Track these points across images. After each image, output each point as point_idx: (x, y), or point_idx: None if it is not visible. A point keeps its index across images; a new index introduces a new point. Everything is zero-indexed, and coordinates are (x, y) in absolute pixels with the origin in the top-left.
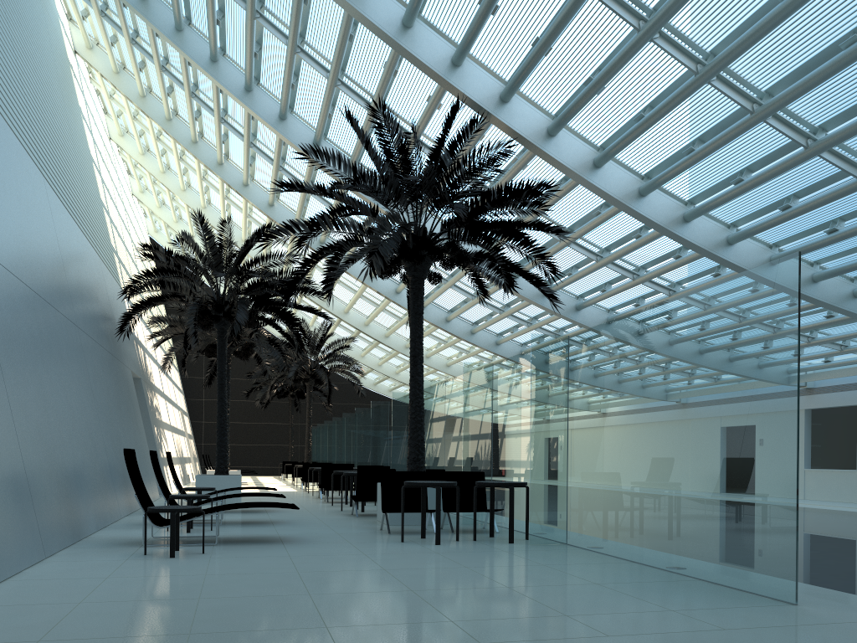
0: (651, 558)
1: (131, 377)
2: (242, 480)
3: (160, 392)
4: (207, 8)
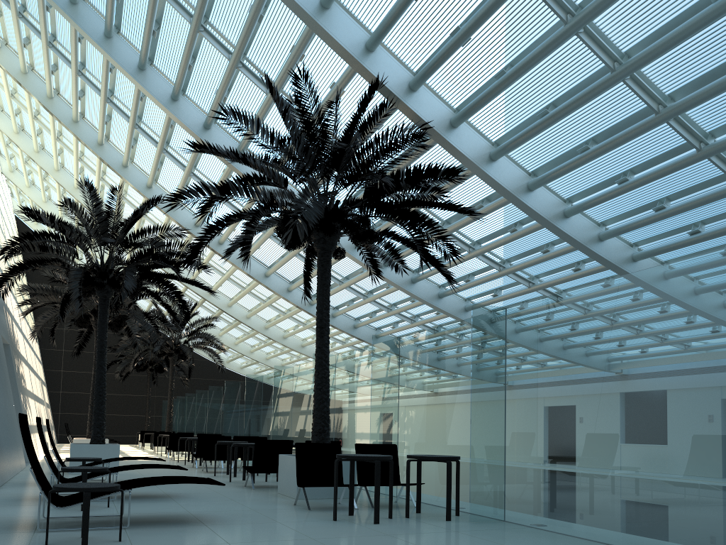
0: (634, 541)
1: (1, 341)
2: None
3: (24, 360)
4: None
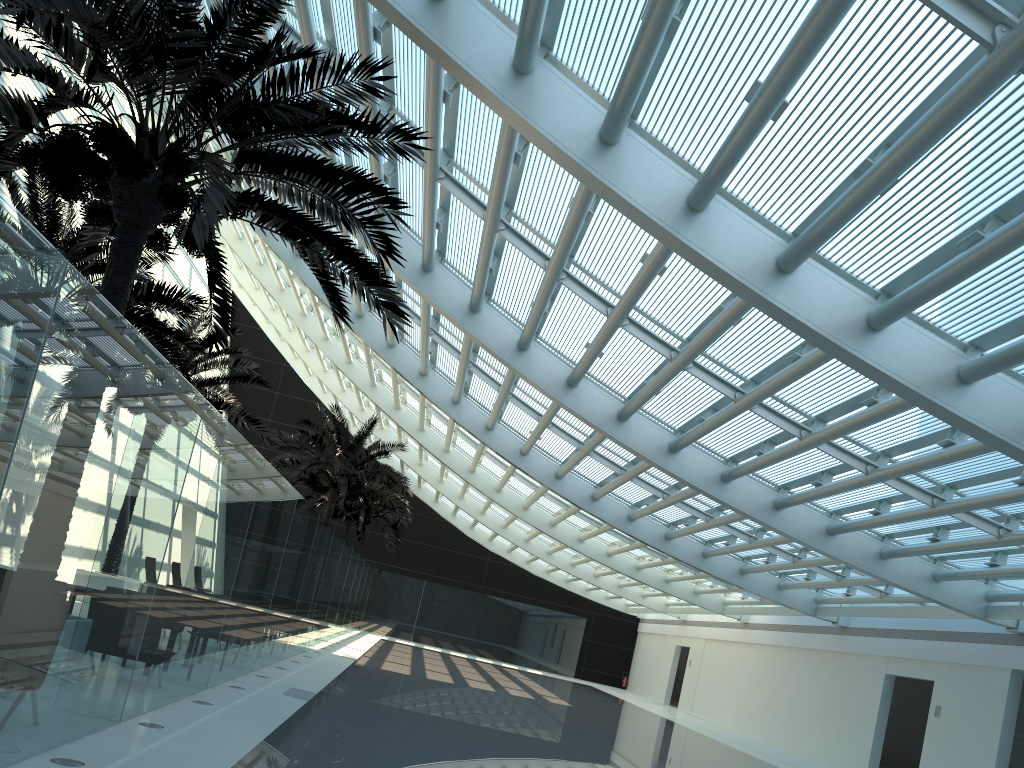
0: None
1: None
2: None
3: None
4: None
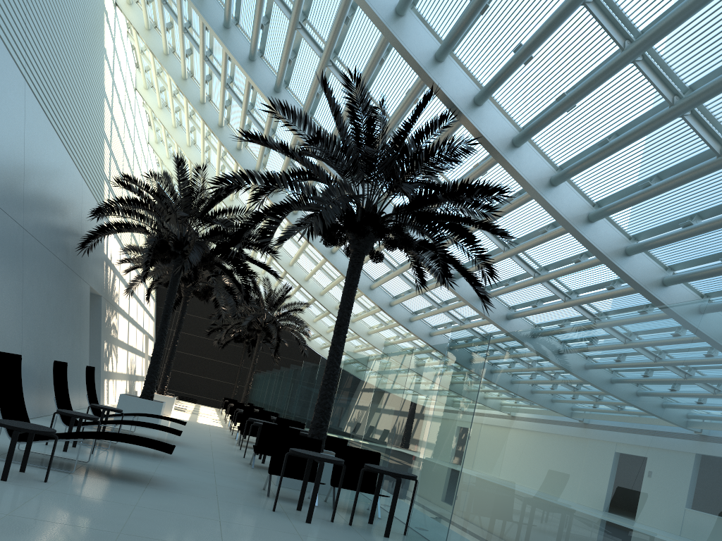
0: None
1: (88, 292)
2: (184, 406)
3: (124, 313)
4: None
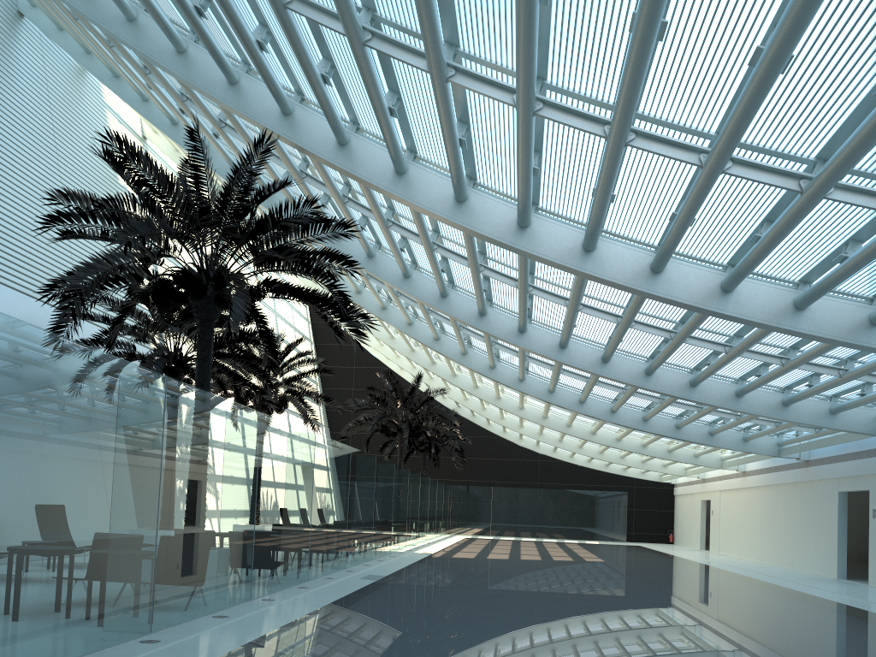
0: None
1: None
2: None
3: None
4: (128, 74)
